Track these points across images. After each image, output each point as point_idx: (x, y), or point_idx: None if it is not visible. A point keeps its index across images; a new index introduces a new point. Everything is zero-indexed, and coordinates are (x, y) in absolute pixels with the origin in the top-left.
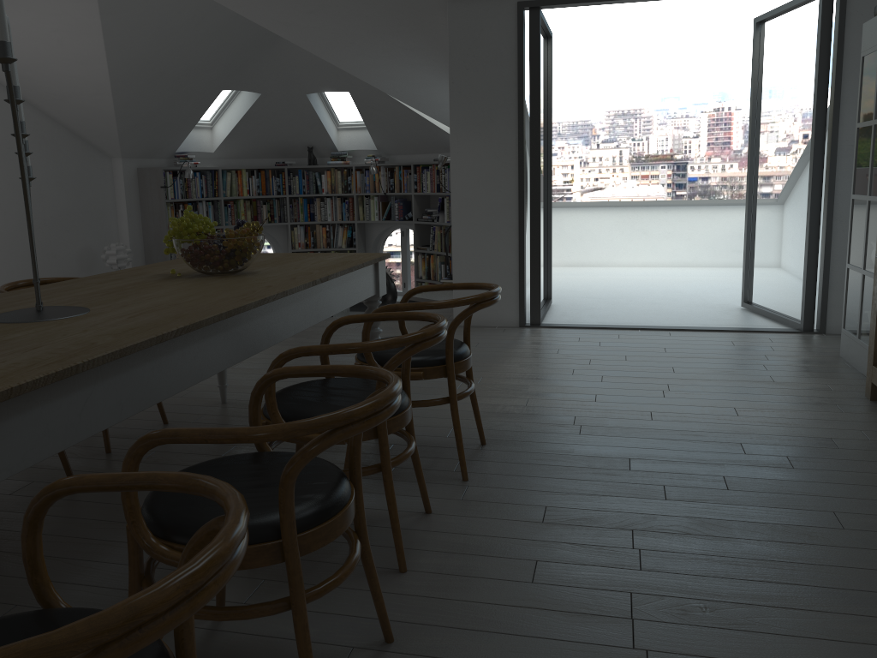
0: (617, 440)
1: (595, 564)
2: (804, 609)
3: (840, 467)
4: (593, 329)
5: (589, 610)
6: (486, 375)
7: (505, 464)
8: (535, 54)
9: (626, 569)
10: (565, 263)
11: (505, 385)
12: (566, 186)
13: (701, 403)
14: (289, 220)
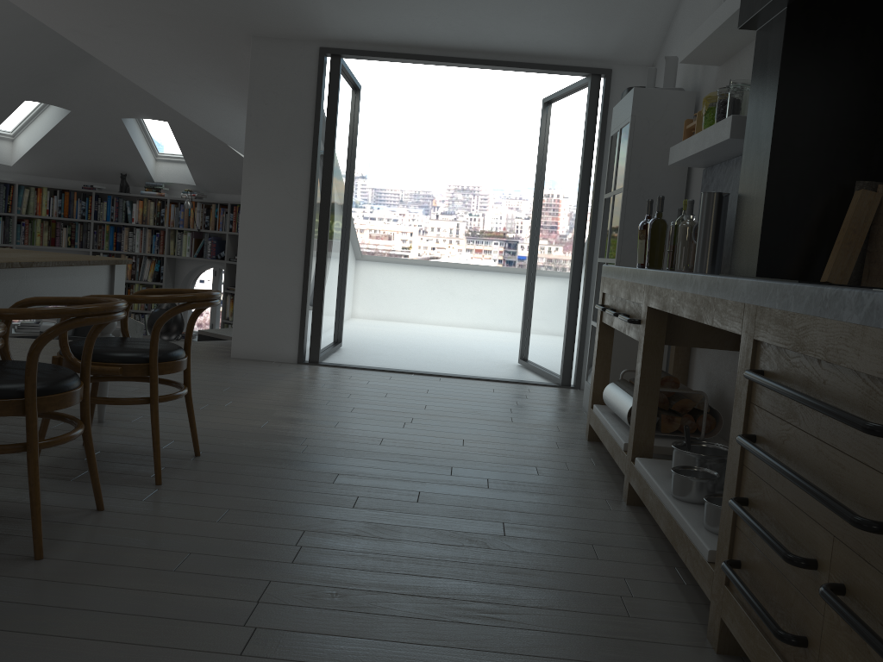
0: (336, 459)
1: (249, 557)
2: (429, 596)
3: (530, 489)
4: (370, 370)
5: (218, 594)
6: (237, 400)
7: (210, 473)
8: (333, 99)
9: (278, 562)
10: (374, 316)
11: (252, 409)
12: (404, 252)
13: (435, 434)
14: (91, 247)
